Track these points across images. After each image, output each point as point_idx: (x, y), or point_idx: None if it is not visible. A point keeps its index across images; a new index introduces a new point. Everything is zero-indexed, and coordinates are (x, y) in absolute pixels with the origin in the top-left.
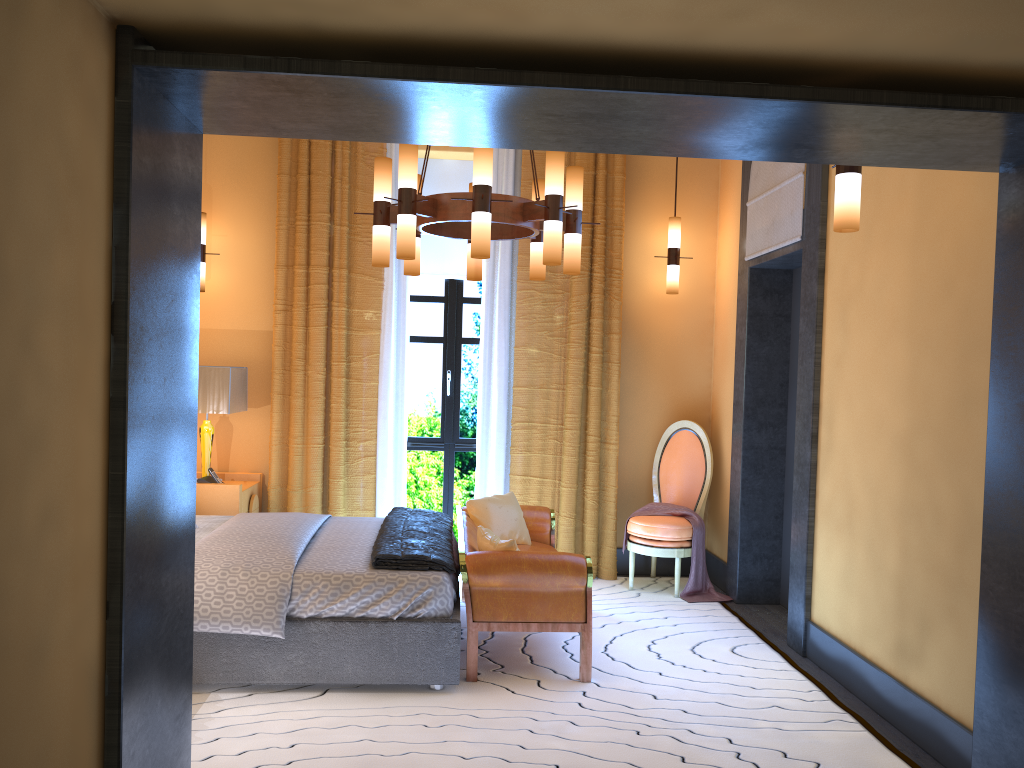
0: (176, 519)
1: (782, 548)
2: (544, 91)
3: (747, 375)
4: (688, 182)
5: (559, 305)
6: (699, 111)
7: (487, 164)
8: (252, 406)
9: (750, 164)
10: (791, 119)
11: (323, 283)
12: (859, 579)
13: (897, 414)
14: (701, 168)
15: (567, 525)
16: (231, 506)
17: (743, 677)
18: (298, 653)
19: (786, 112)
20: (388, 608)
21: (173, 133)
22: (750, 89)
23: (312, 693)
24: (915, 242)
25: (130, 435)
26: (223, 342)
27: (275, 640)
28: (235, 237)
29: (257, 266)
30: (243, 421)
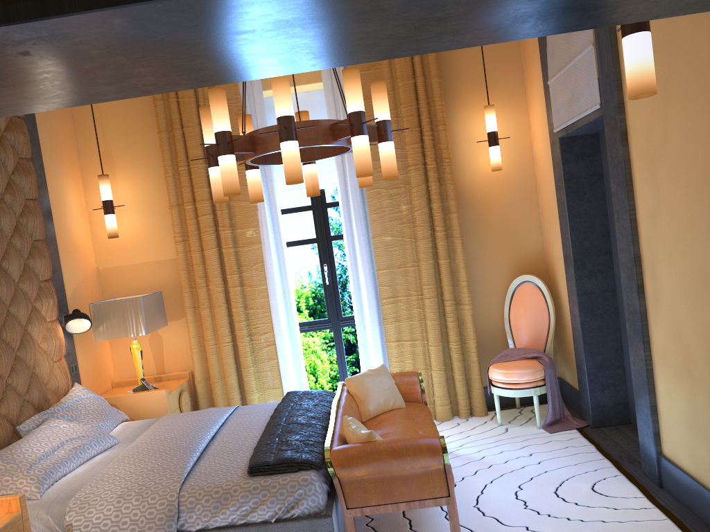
0: None
1: (626, 375)
2: (197, 1)
3: (571, 232)
4: (496, 73)
5: (403, 197)
6: None
7: (285, 96)
8: (174, 319)
9: (545, 47)
10: None
11: (208, 214)
12: (705, 424)
13: None
14: (506, 59)
15: (439, 377)
16: (161, 407)
17: (605, 523)
18: None
19: None
20: (265, 513)
21: None
22: None
23: None
24: None
25: None
26: (143, 273)
27: None
28: (137, 188)
29: (158, 208)
30: (169, 332)
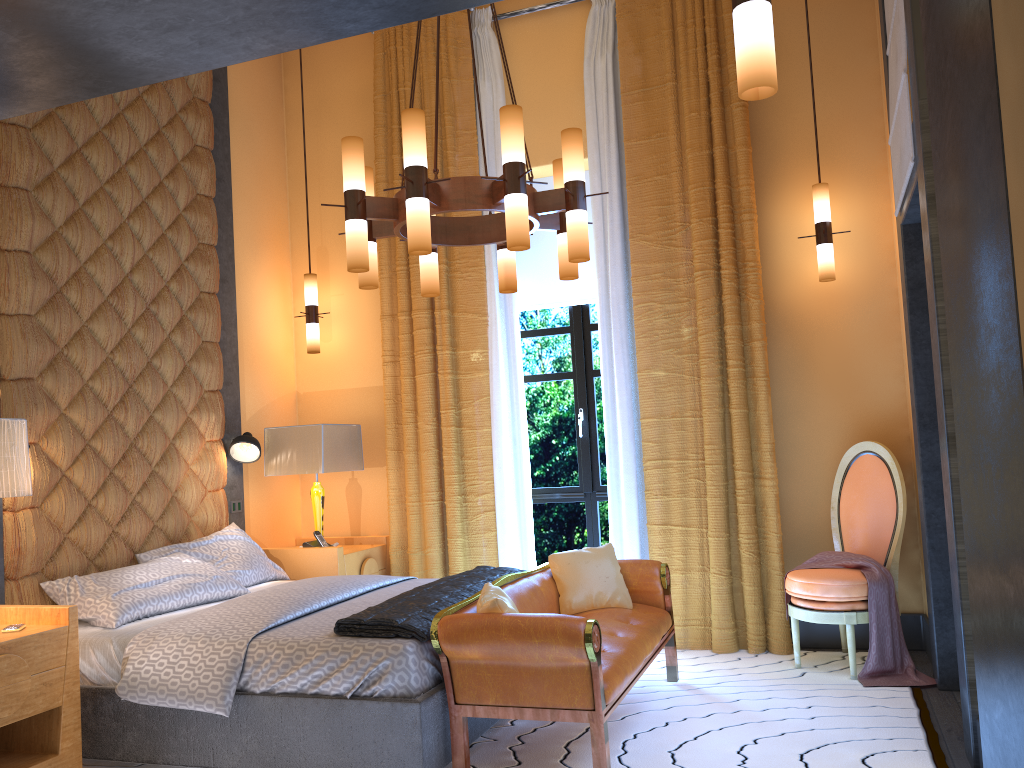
0: None
1: None
2: None
3: (916, 369)
4: (842, 139)
5: (685, 315)
6: None
7: (414, 141)
8: (377, 465)
9: (888, 90)
10: None
11: (425, 327)
12: None
13: None
14: (858, 118)
15: (718, 584)
16: (331, 570)
17: None
18: (252, 735)
19: None
20: (340, 684)
21: None
22: None
23: None
24: None
25: None
26: (347, 402)
27: (230, 718)
28: (351, 294)
29: (372, 320)
30: (370, 482)
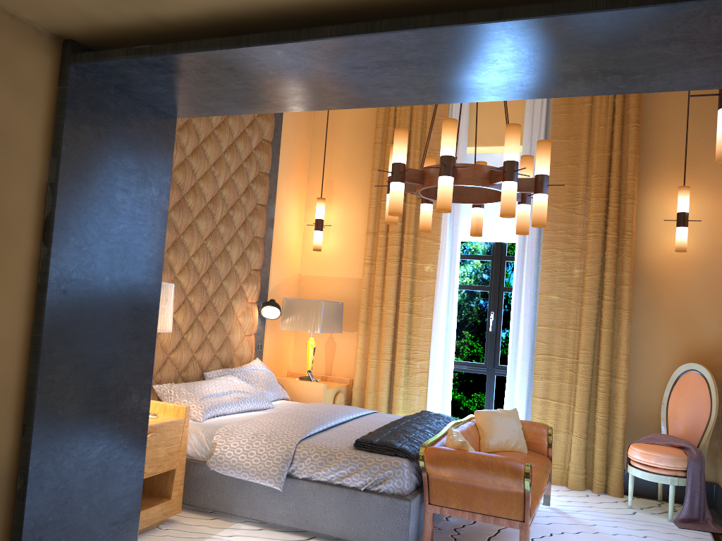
0: (120, 379)
1: None
2: (322, 43)
3: None
4: (701, 157)
5: (577, 261)
6: (465, 44)
7: (450, 139)
8: (349, 331)
9: None
10: (558, 40)
11: (396, 244)
12: None
13: None
14: (714, 144)
15: (578, 444)
16: (317, 398)
17: None
18: (294, 504)
19: (543, 33)
20: (357, 480)
21: (129, 113)
22: (490, 13)
23: (301, 537)
24: None
25: (50, 310)
26: (333, 285)
27: (279, 491)
28: (345, 214)
29: (358, 234)
30: (342, 341)
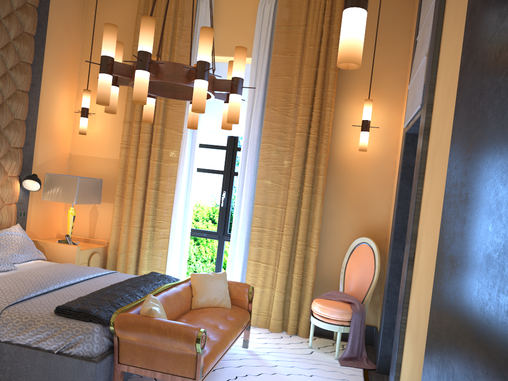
0: None
1: None
2: None
3: (398, 209)
4: (384, 77)
5: (287, 154)
6: None
7: (146, 36)
8: (109, 202)
9: (413, 59)
10: None
11: (147, 133)
12: None
13: None
14: (394, 68)
15: (278, 297)
16: (71, 258)
17: None
18: None
19: None
20: (51, 344)
21: None
22: None
23: None
24: None
25: None
26: (98, 164)
27: None
28: None
29: (119, 122)
30: (104, 210)
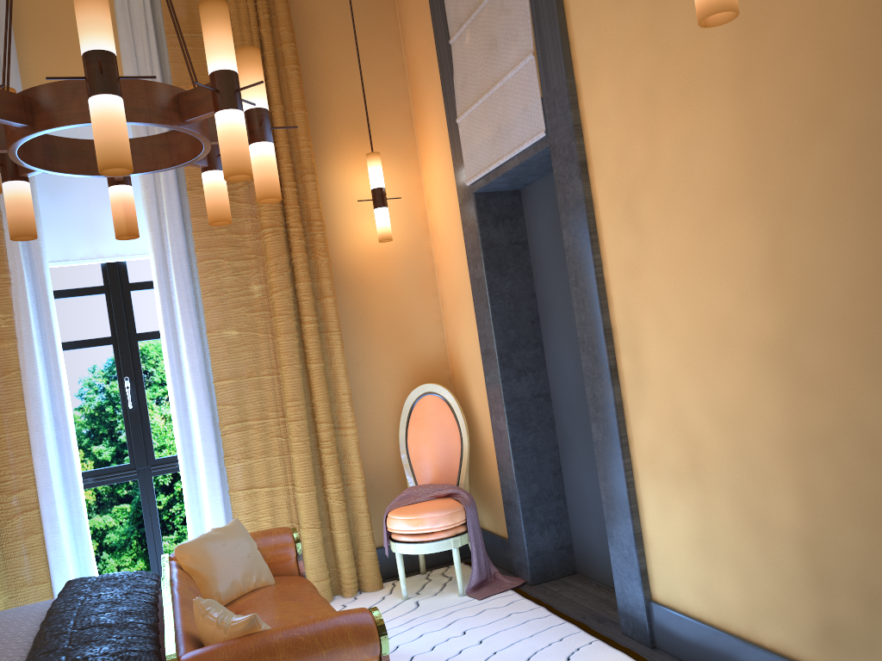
0: None
1: (568, 508)
2: None
3: (494, 317)
4: (379, 116)
5: (254, 273)
6: None
7: (101, 16)
8: None
9: (452, 75)
10: None
11: None
12: (729, 542)
13: (755, 315)
14: (390, 99)
15: (313, 538)
16: None
17: None
18: None
19: None
20: None
21: None
22: None
23: None
24: (742, 77)
25: None
26: None
27: None
28: None
29: None
30: None
